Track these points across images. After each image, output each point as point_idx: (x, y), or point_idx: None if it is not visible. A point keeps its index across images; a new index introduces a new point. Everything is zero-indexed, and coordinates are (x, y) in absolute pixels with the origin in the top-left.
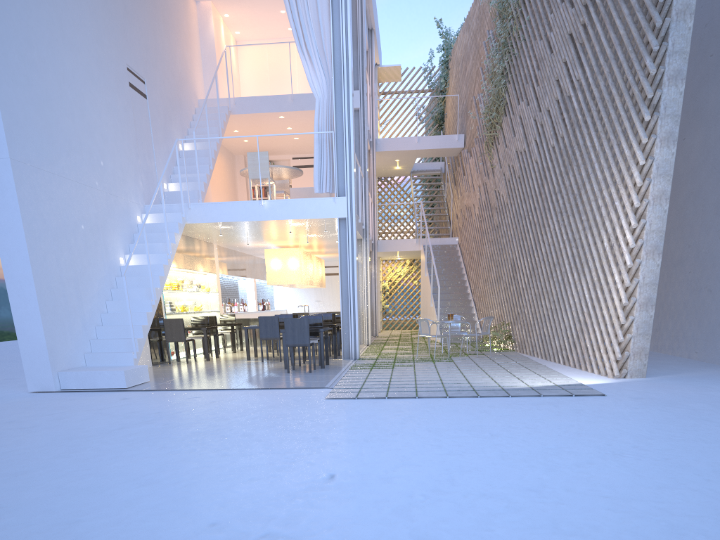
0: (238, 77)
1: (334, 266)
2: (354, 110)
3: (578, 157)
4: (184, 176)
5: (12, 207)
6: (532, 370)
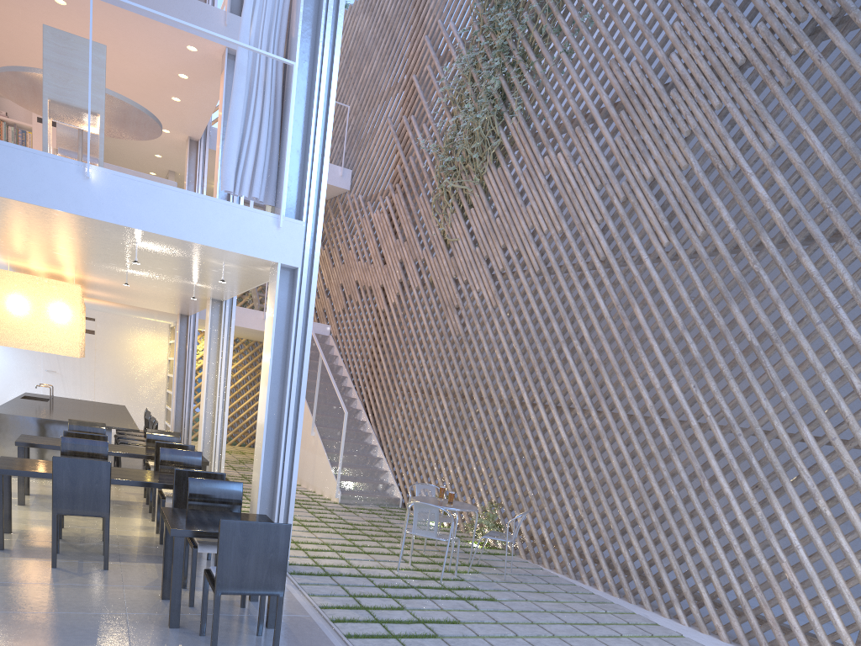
0: None
1: (87, 317)
2: (228, 53)
3: (769, 285)
4: None
5: None
6: None
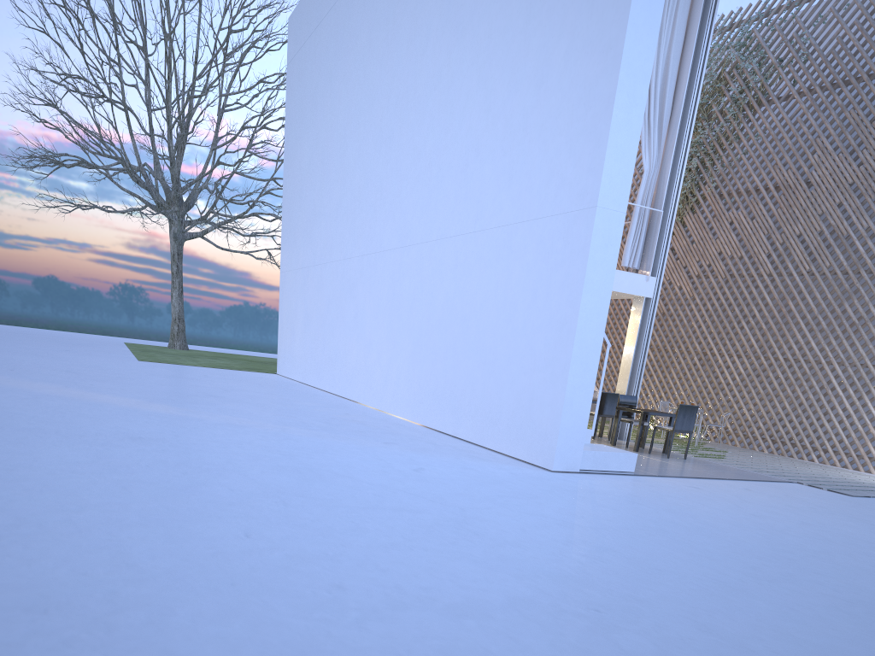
0: None
1: None
2: None
3: (863, 294)
4: None
5: (609, 266)
6: (837, 470)
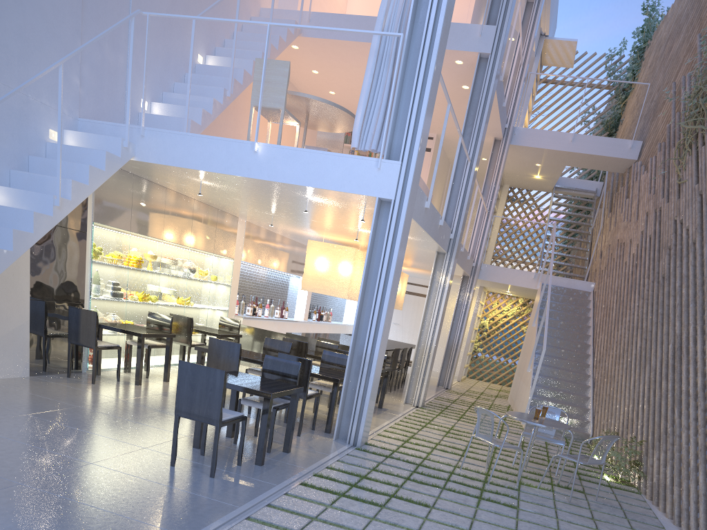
0: (343, 6)
1: (426, 285)
2: (482, 58)
3: None
4: (181, 98)
5: None
6: None
